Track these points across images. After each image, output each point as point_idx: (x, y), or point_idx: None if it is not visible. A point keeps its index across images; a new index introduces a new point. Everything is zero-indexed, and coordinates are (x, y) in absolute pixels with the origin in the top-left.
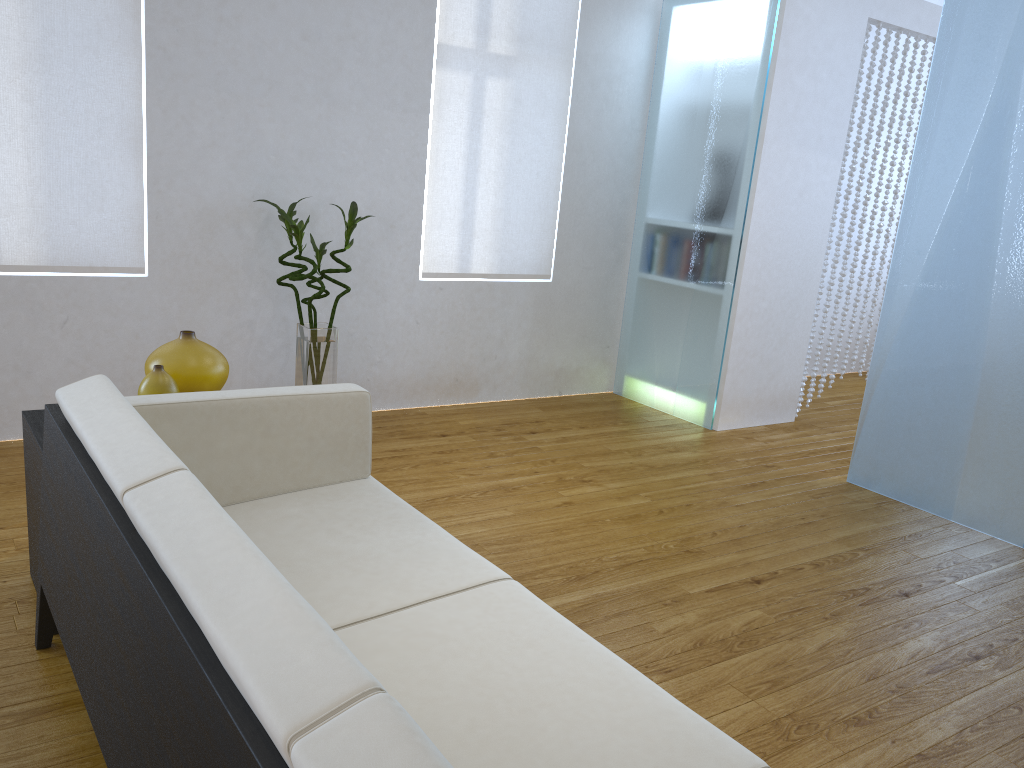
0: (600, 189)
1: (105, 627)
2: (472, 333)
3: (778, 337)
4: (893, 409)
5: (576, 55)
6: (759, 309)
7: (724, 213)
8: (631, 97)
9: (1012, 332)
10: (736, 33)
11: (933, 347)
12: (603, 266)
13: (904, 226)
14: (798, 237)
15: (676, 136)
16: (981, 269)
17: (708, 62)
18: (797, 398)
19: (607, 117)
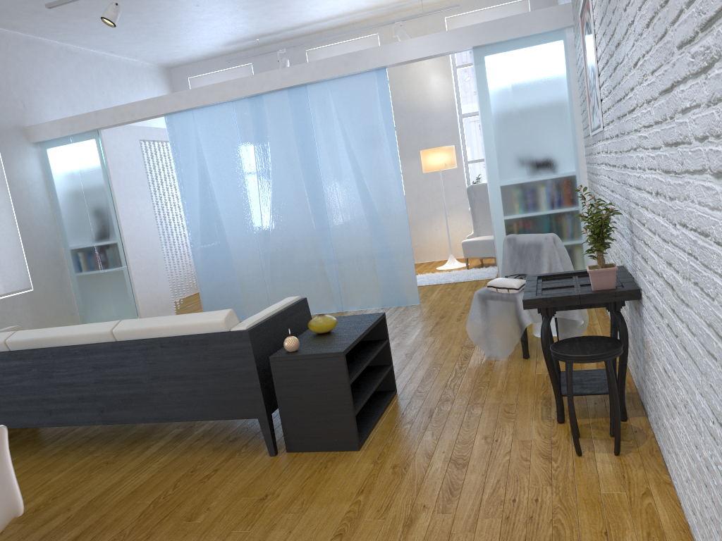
0: (41, 239)
1: (4, 388)
2: (2, 326)
3: (154, 281)
4: (211, 288)
5: (7, 180)
6: (141, 271)
7: (109, 234)
8: (41, 193)
9: (238, 245)
10: (85, 157)
11: (215, 260)
12: (56, 276)
13: (187, 219)
14: (146, 236)
15: (71, 206)
16: (219, 226)
17: (75, 171)
18: (173, 305)
19: (33, 205)
